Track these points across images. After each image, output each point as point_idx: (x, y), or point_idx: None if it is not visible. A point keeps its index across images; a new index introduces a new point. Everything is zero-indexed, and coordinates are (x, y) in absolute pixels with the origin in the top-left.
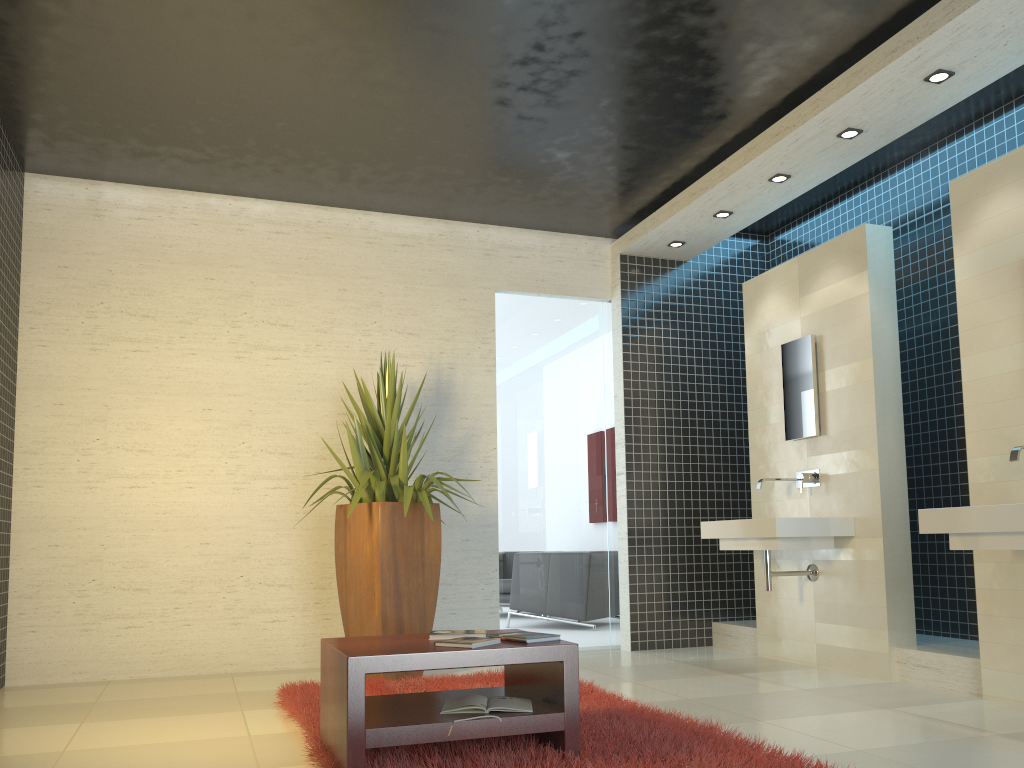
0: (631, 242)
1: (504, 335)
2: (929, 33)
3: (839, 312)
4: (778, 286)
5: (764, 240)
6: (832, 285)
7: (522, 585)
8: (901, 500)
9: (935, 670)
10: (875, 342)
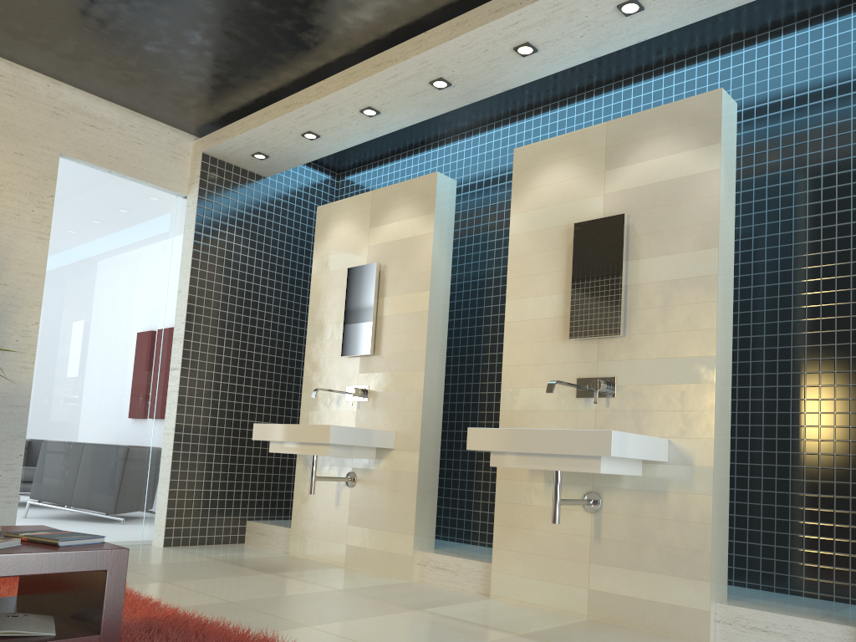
0: (216, 143)
1: (65, 204)
2: (532, 1)
3: (405, 246)
4: (351, 215)
5: (336, 177)
6: (401, 221)
7: (50, 474)
8: (437, 420)
9: (451, 572)
10: (433, 278)
